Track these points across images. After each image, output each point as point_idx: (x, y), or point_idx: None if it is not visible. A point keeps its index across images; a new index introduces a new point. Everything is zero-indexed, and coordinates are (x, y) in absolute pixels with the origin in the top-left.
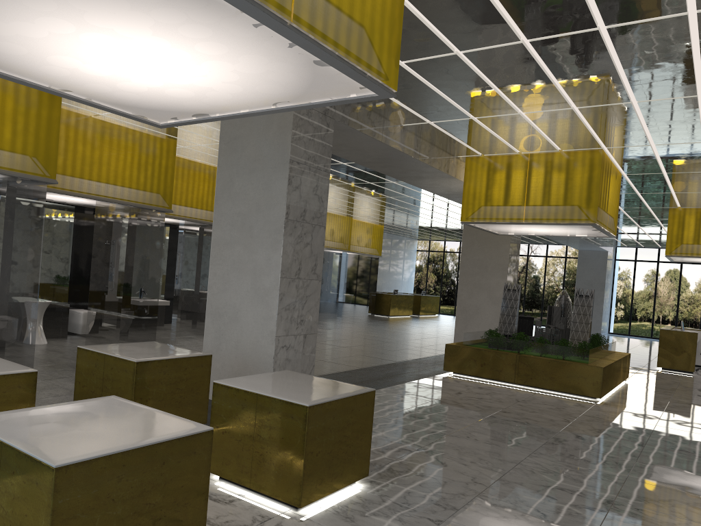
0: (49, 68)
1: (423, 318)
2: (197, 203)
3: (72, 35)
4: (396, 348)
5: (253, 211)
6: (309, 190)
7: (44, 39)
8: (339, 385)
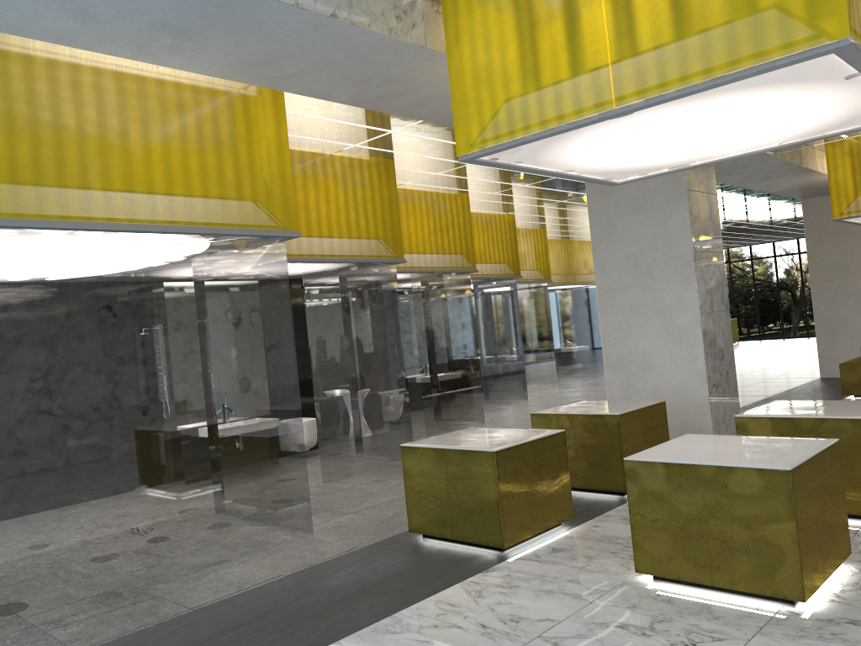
0: (588, 156)
1: None
2: (480, 257)
3: (663, 127)
4: (746, 383)
5: (648, 250)
6: (705, 217)
7: (629, 134)
8: (860, 403)
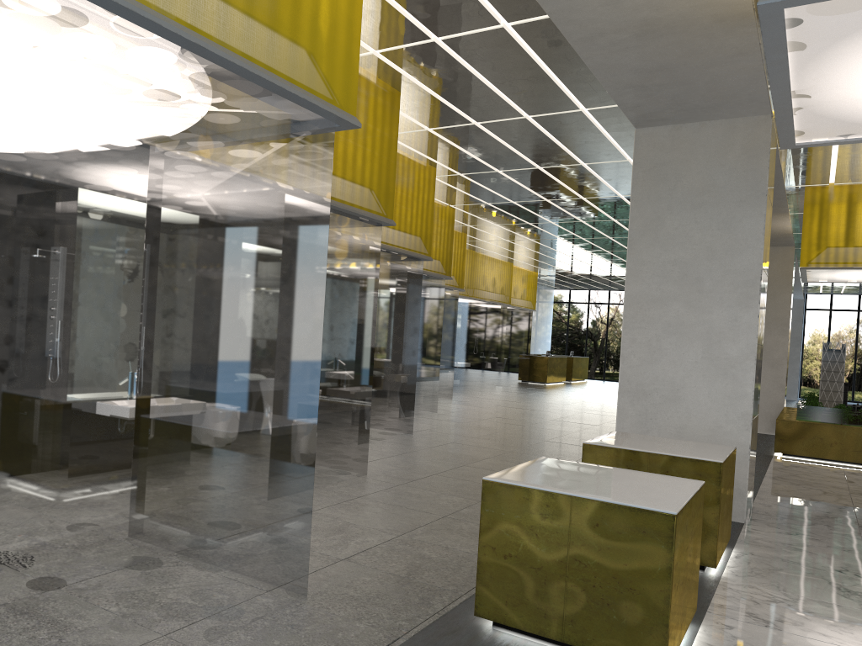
0: None
1: (581, 384)
2: None
3: None
4: None
5: (702, 258)
6: (767, 229)
7: None
8: None
